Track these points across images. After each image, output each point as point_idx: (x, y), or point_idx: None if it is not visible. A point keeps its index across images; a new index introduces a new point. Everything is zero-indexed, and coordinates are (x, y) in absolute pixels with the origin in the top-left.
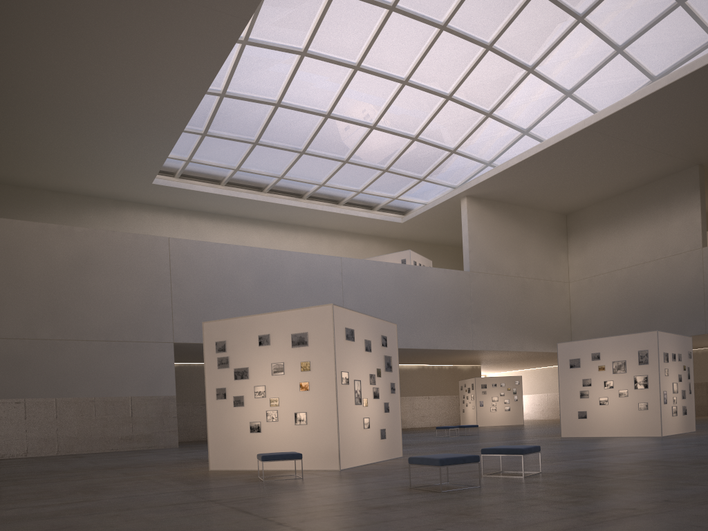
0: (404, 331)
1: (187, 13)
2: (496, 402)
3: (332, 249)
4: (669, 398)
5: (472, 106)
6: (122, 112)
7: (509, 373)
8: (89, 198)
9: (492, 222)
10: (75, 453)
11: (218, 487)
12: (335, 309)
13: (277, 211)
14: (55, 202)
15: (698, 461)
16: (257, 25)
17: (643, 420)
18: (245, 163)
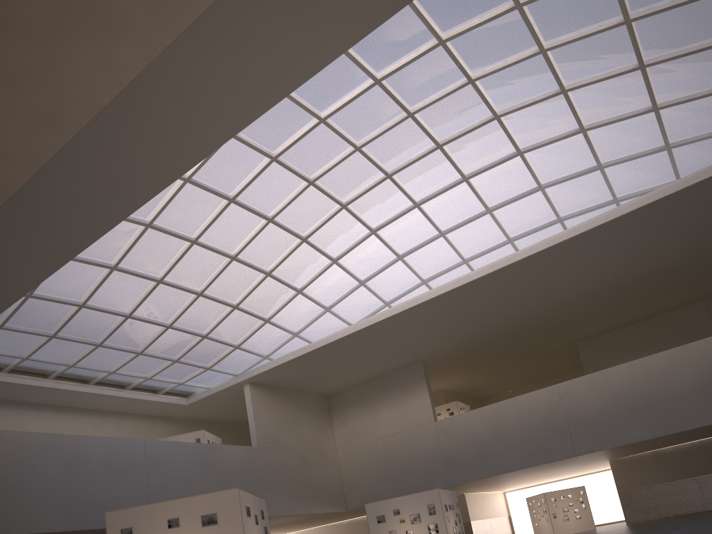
0: None
1: (28, 238)
2: None
3: (117, 430)
4: None
5: (254, 314)
6: None
7: None
8: None
9: (272, 404)
10: None
11: None
12: (239, 491)
13: (63, 396)
14: None
15: None
16: None
17: None
18: (36, 353)
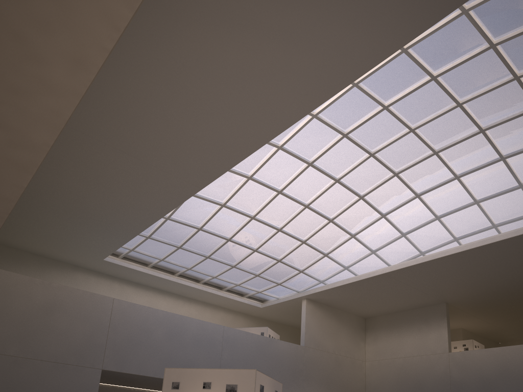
0: None
1: (167, 178)
2: None
3: (212, 317)
4: None
5: (317, 248)
6: (103, 218)
7: None
8: (55, 261)
9: (320, 317)
10: None
11: None
12: (257, 372)
13: (181, 288)
14: (31, 260)
15: None
16: None
17: None
18: (168, 257)
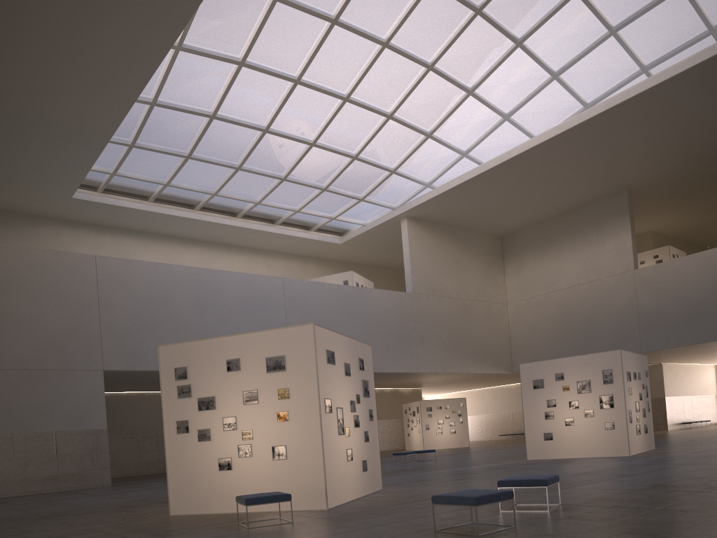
0: None
1: (118, 9)
2: (441, 424)
3: (269, 271)
4: (633, 417)
5: (413, 126)
6: (40, 117)
7: (447, 394)
8: None
9: (432, 244)
10: None
11: None
12: (316, 329)
13: (210, 229)
14: None
15: (710, 484)
16: (192, 30)
17: (610, 439)
18: (176, 178)
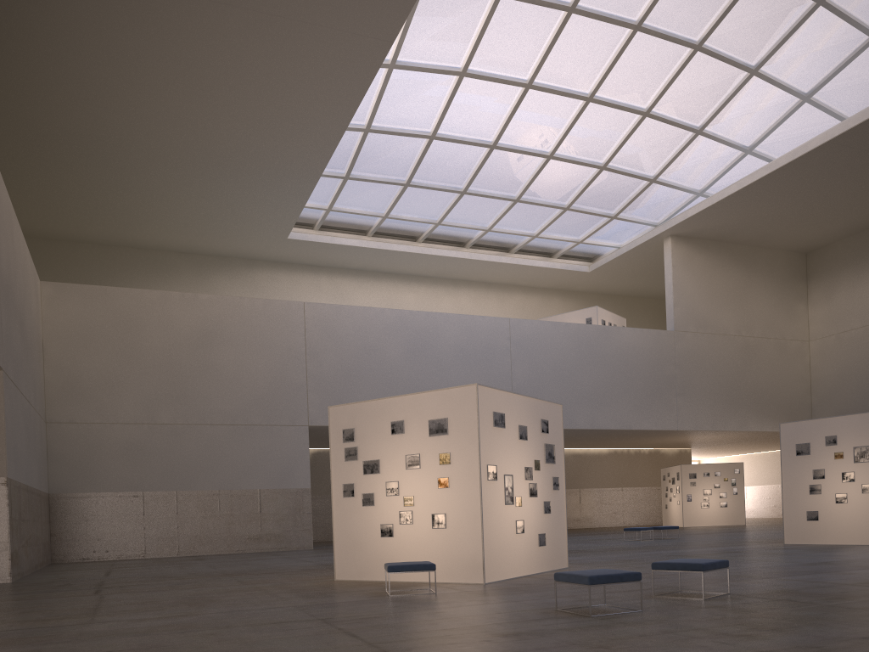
0: (588, 408)
1: (321, 40)
2: (708, 495)
3: (502, 308)
4: None
5: (677, 122)
6: (252, 158)
7: (731, 457)
8: (217, 259)
9: (705, 268)
10: (197, 555)
11: (336, 602)
12: (480, 390)
13: (434, 264)
14: (180, 264)
15: None
16: (406, 44)
17: None
18: (395, 209)
